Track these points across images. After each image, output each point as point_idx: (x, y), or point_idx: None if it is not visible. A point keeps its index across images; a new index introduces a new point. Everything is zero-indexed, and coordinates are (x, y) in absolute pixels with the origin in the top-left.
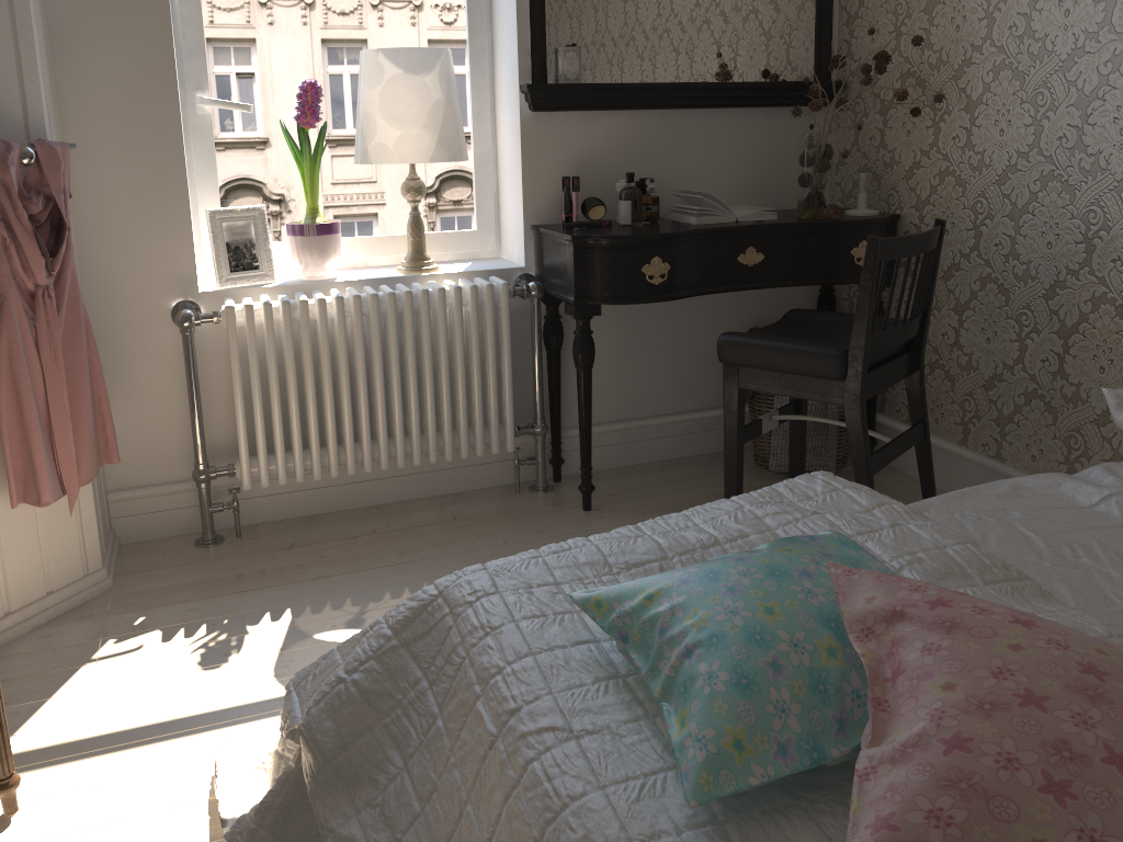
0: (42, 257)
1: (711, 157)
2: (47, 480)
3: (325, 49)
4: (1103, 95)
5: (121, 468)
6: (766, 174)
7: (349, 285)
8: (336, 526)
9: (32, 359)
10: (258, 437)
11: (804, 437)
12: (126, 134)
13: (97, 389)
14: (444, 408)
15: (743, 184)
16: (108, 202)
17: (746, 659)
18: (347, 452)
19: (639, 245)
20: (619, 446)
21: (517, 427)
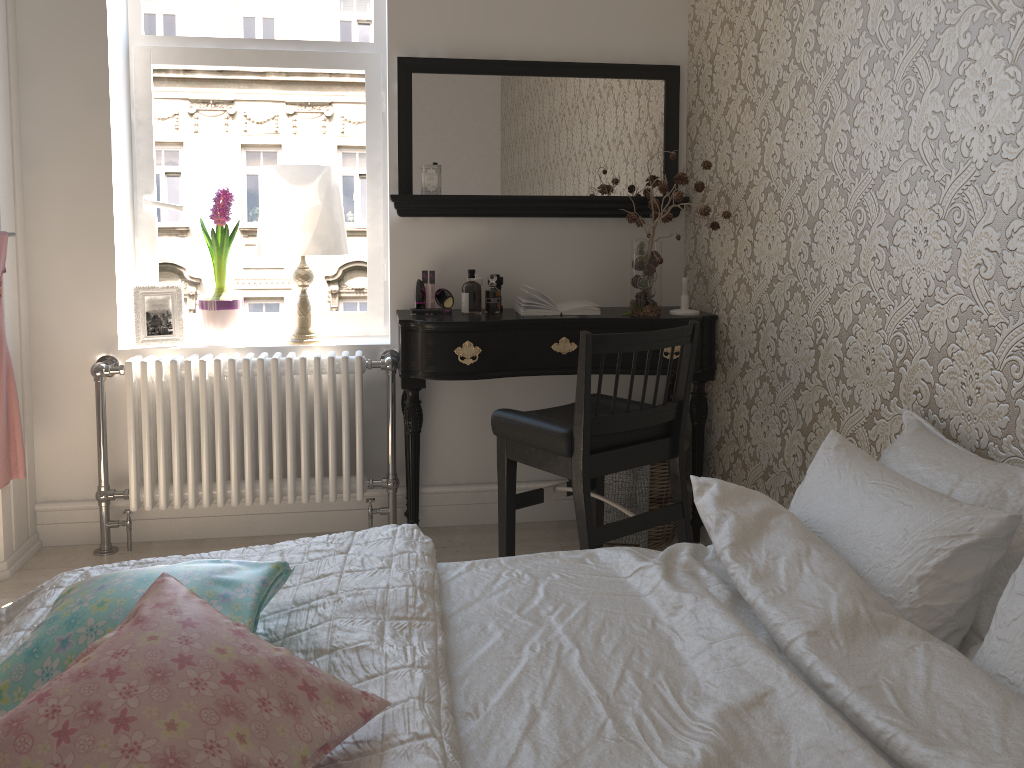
0: None
1: (563, 258)
2: None
3: (248, 164)
4: (822, 217)
5: (48, 485)
6: (616, 275)
7: (239, 351)
8: (207, 549)
9: None
10: (144, 469)
11: (601, 510)
12: (72, 226)
13: (12, 419)
14: (301, 458)
15: (594, 283)
16: (54, 276)
17: (51, 635)
18: (217, 487)
19: (453, 330)
20: (472, 506)
21: (370, 479)
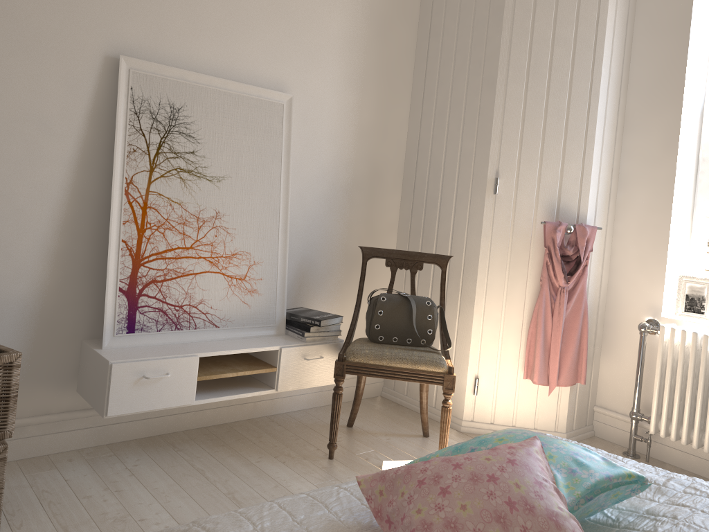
0: (562, 273)
1: None
2: (537, 372)
3: None
4: None
5: (603, 396)
6: None
7: None
8: None
9: (548, 317)
10: (662, 405)
11: None
12: (641, 227)
13: (582, 344)
14: None
15: None
16: (626, 259)
17: (469, 444)
18: None
19: None
20: None
21: None
